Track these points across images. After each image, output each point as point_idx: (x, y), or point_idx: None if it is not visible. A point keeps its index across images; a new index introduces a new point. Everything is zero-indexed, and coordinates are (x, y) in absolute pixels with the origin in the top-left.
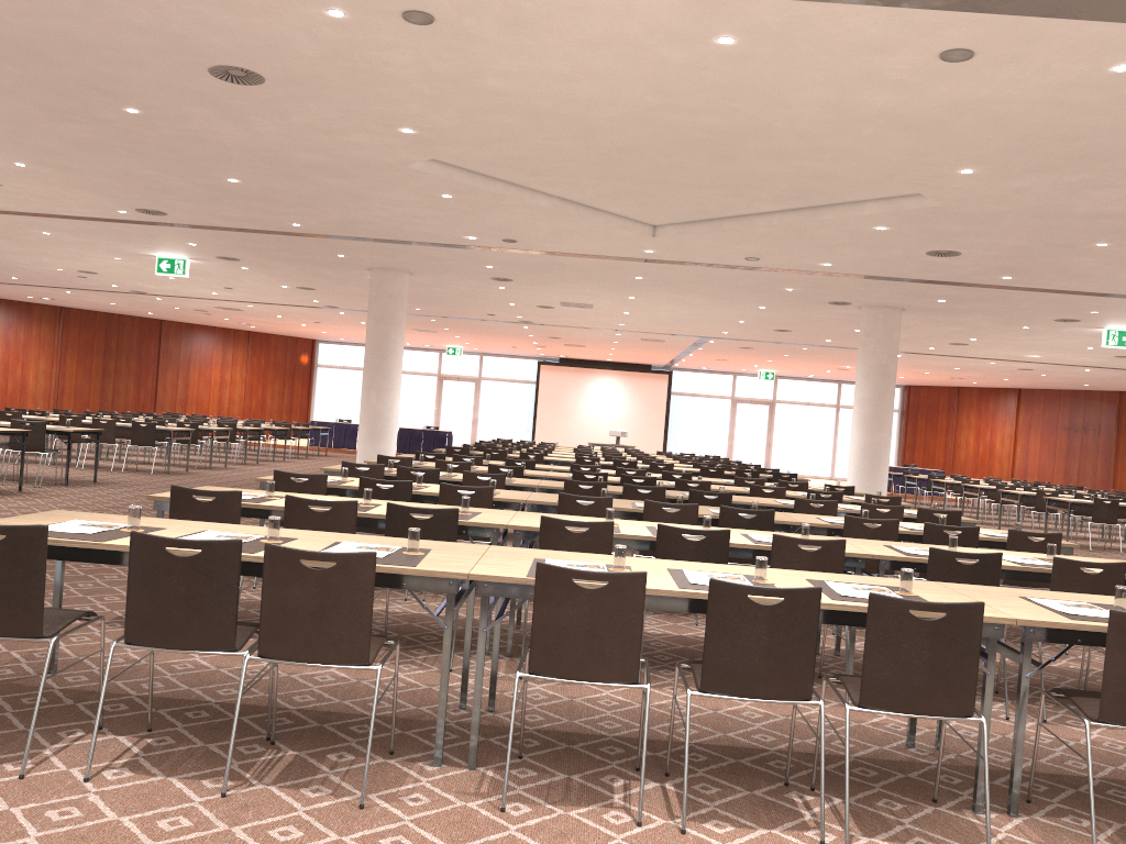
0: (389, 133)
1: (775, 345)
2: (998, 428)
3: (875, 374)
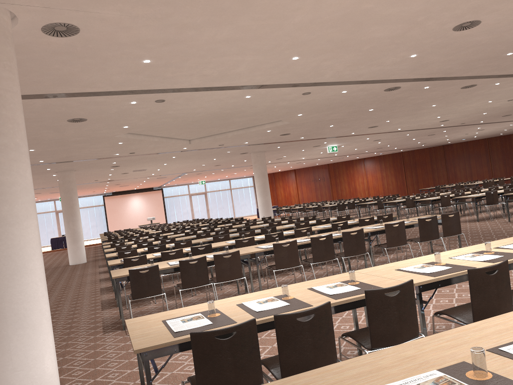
0: (118, 128)
1: (211, 171)
2: (290, 185)
3: (261, 176)
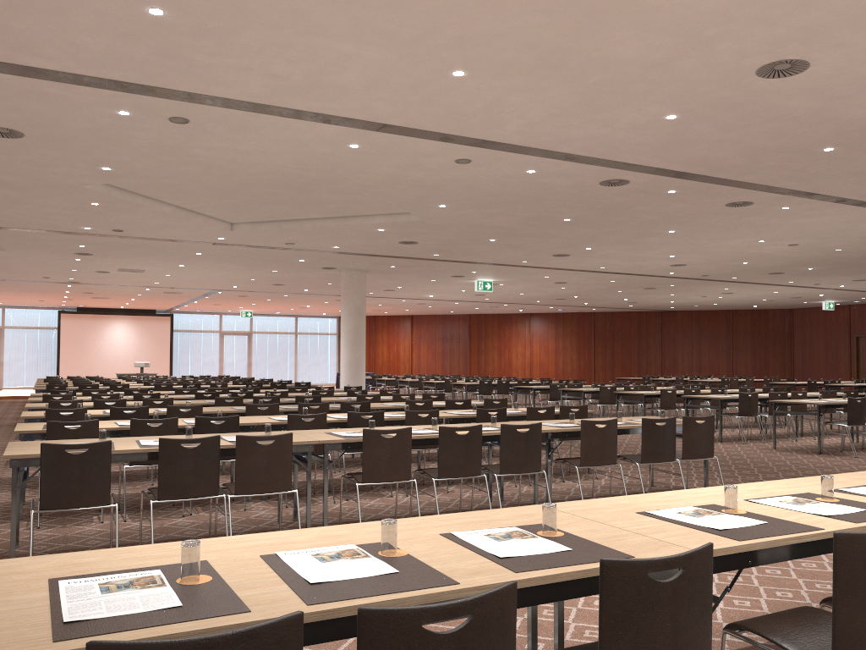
0: (90, 169)
1: (266, 294)
2: (401, 341)
3: (354, 313)
